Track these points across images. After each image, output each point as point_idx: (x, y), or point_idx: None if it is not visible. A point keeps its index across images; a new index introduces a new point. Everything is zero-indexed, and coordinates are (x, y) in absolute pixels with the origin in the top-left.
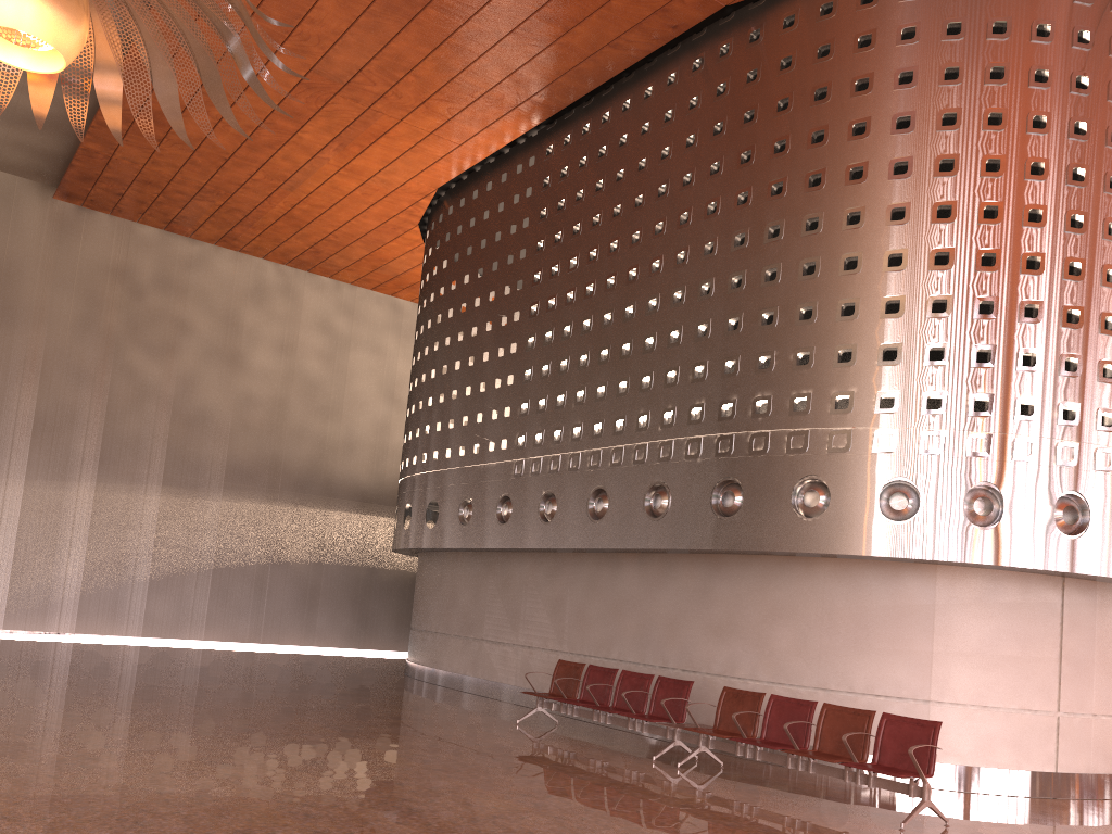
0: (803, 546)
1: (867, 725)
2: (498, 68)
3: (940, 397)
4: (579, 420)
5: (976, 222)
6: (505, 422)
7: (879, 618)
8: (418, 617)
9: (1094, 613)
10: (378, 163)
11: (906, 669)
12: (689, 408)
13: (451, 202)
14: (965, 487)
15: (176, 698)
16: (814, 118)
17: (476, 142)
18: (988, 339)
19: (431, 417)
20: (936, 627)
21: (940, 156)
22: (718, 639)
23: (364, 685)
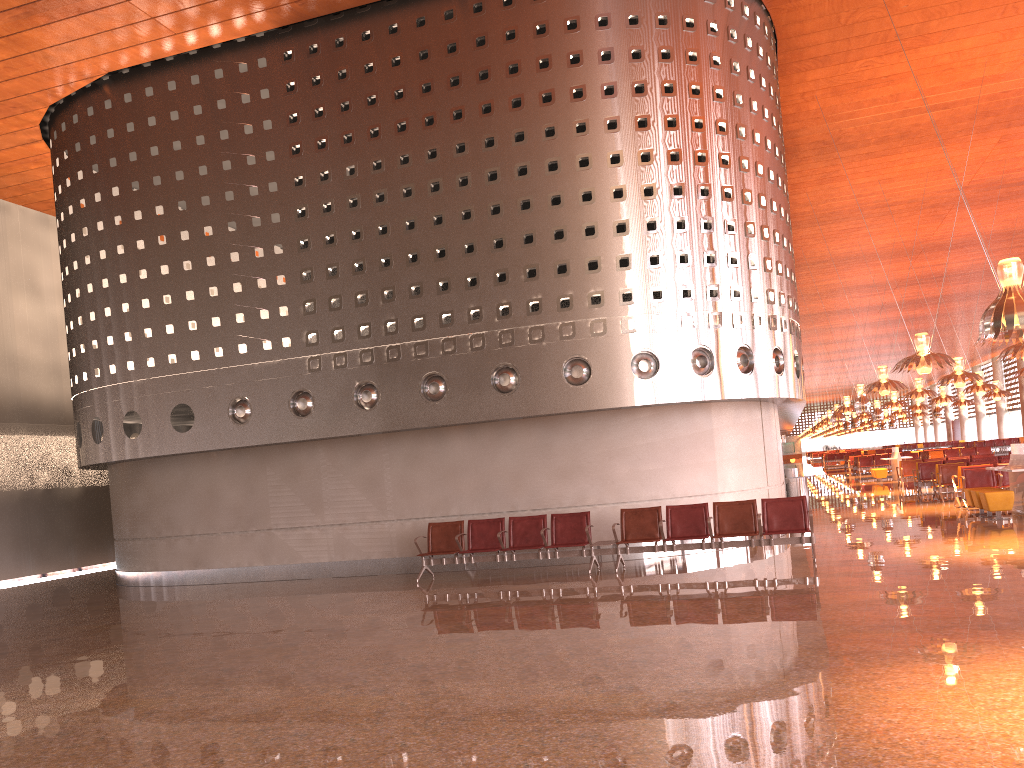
0: (645, 400)
1: (753, 509)
2: None
3: (716, 289)
4: (392, 316)
5: (718, 166)
6: (283, 321)
7: (684, 444)
8: (151, 525)
9: (770, 422)
10: (58, 38)
11: (704, 475)
12: (526, 302)
13: (126, 89)
14: (735, 348)
15: (135, 637)
16: (604, 75)
17: (195, 34)
18: (734, 248)
19: (153, 320)
20: (716, 444)
21: (694, 117)
22: (565, 480)
23: (173, 597)
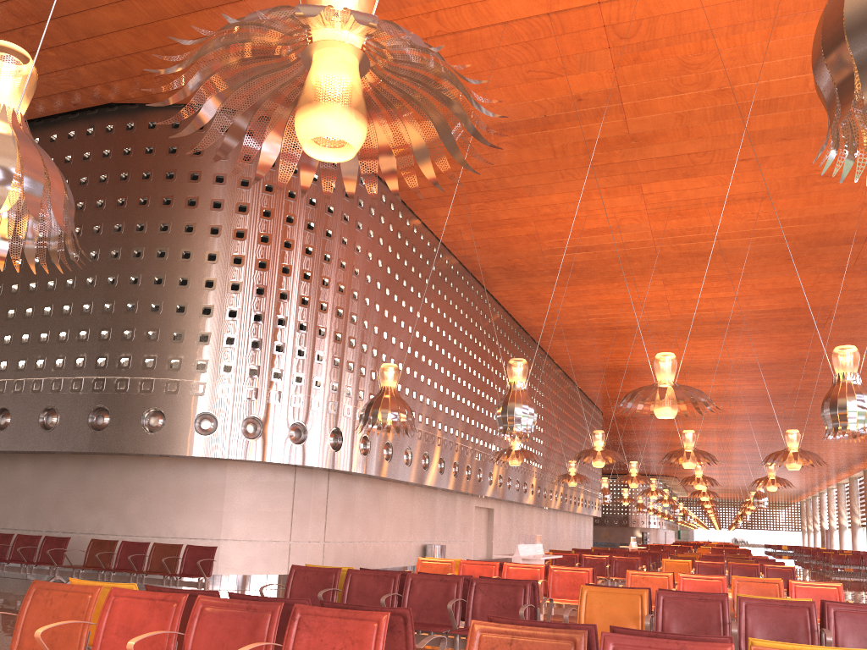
0: (147, 450)
1: (178, 553)
2: None
3: (231, 366)
4: None
5: (255, 268)
6: None
7: (193, 492)
8: None
9: (311, 486)
10: None
11: (207, 522)
12: (75, 358)
13: None
14: (243, 417)
15: None
16: (166, 189)
17: None
18: (259, 335)
19: None
20: (226, 496)
21: (237, 228)
22: (90, 510)
23: None
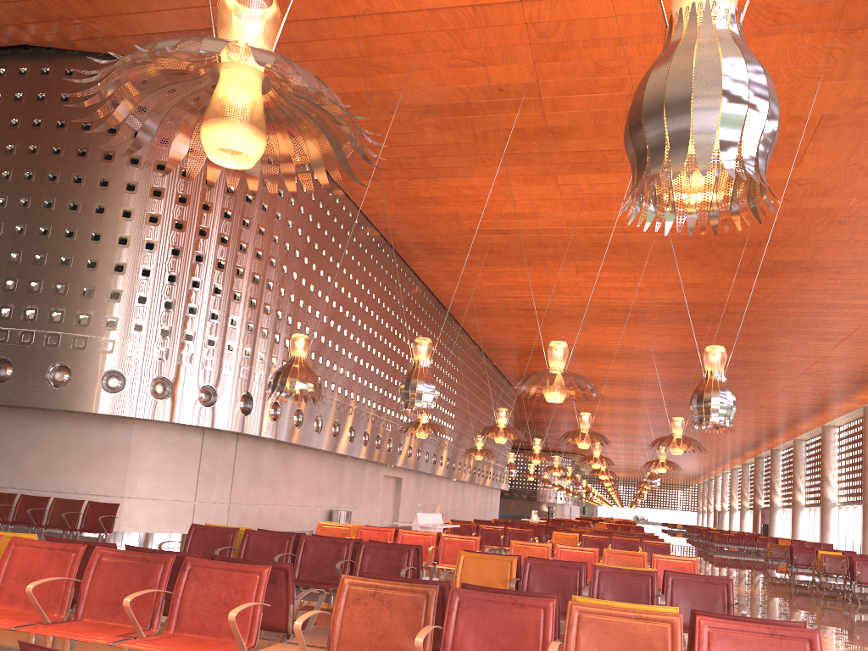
0: (51, 405)
1: (79, 508)
2: None
3: (142, 325)
4: None
5: (171, 229)
6: None
7: (97, 449)
8: None
9: (219, 448)
10: None
11: (111, 479)
12: None
13: None
14: (152, 376)
15: None
16: (81, 140)
17: None
18: (172, 296)
19: None
20: (131, 455)
21: (154, 187)
22: None
23: None
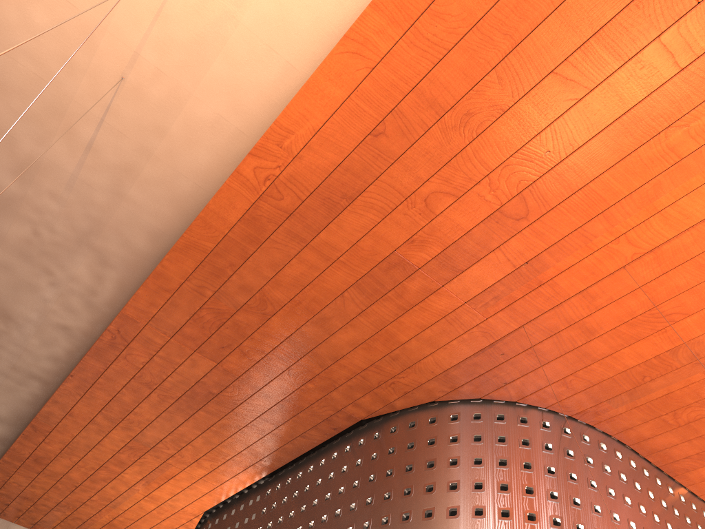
0: None
1: None
2: (239, 444)
3: None
4: None
5: None
6: None
7: None
8: None
9: None
10: (168, 494)
11: None
12: None
13: (211, 520)
14: None
15: None
16: (406, 481)
17: (227, 485)
18: None
19: None
20: None
21: (475, 506)
22: None
23: None
